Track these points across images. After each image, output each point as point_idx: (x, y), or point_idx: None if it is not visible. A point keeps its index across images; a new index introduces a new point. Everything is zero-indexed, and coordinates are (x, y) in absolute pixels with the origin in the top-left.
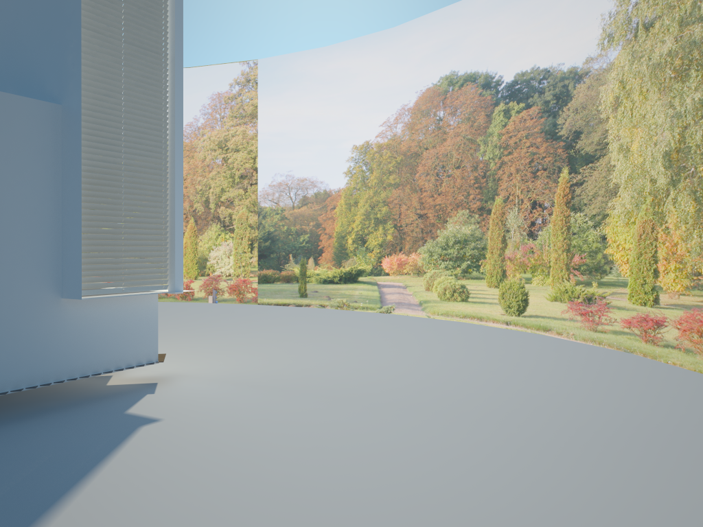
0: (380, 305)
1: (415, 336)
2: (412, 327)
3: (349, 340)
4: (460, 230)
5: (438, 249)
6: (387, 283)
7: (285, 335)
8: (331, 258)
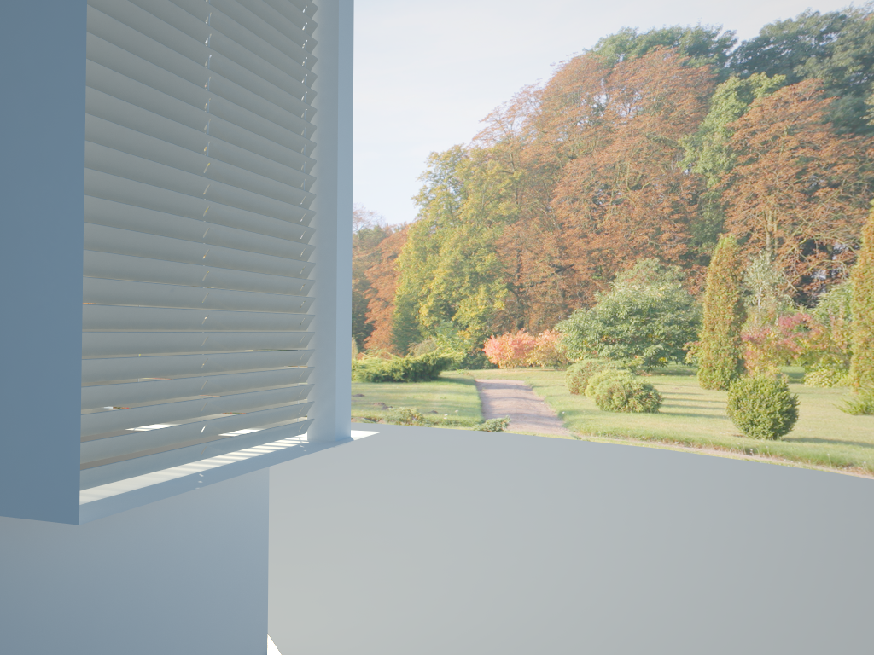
0: (481, 418)
1: (634, 485)
2: (588, 462)
3: (529, 499)
4: (641, 293)
5: (596, 324)
6: (494, 381)
7: (390, 492)
8: (388, 339)
